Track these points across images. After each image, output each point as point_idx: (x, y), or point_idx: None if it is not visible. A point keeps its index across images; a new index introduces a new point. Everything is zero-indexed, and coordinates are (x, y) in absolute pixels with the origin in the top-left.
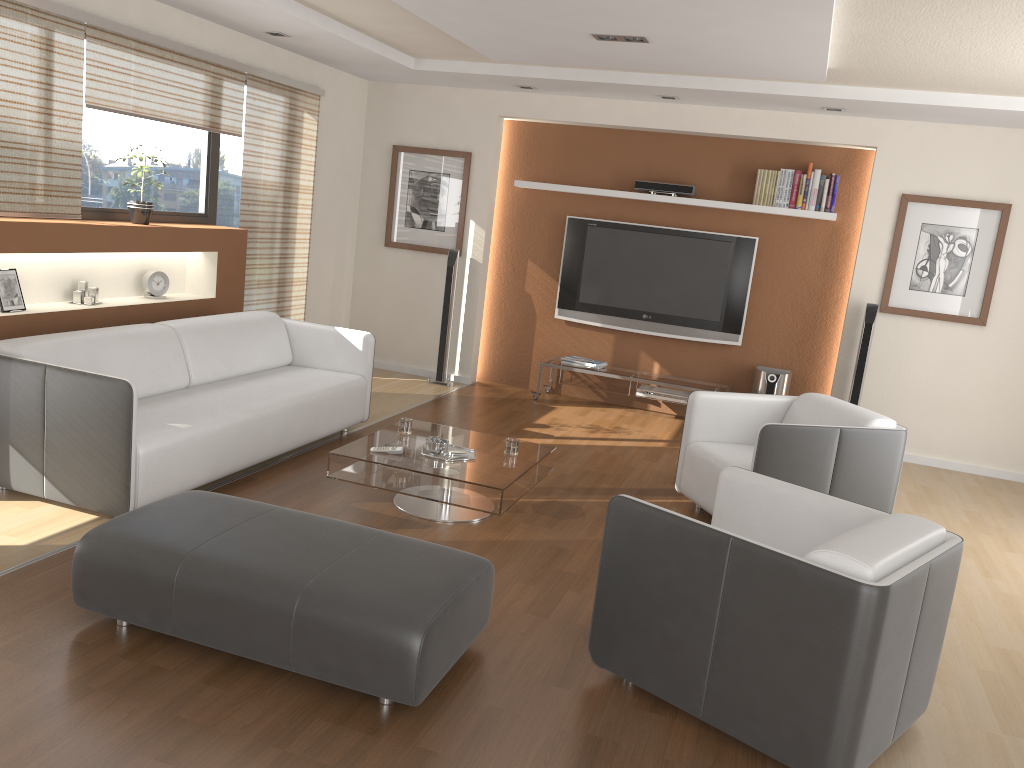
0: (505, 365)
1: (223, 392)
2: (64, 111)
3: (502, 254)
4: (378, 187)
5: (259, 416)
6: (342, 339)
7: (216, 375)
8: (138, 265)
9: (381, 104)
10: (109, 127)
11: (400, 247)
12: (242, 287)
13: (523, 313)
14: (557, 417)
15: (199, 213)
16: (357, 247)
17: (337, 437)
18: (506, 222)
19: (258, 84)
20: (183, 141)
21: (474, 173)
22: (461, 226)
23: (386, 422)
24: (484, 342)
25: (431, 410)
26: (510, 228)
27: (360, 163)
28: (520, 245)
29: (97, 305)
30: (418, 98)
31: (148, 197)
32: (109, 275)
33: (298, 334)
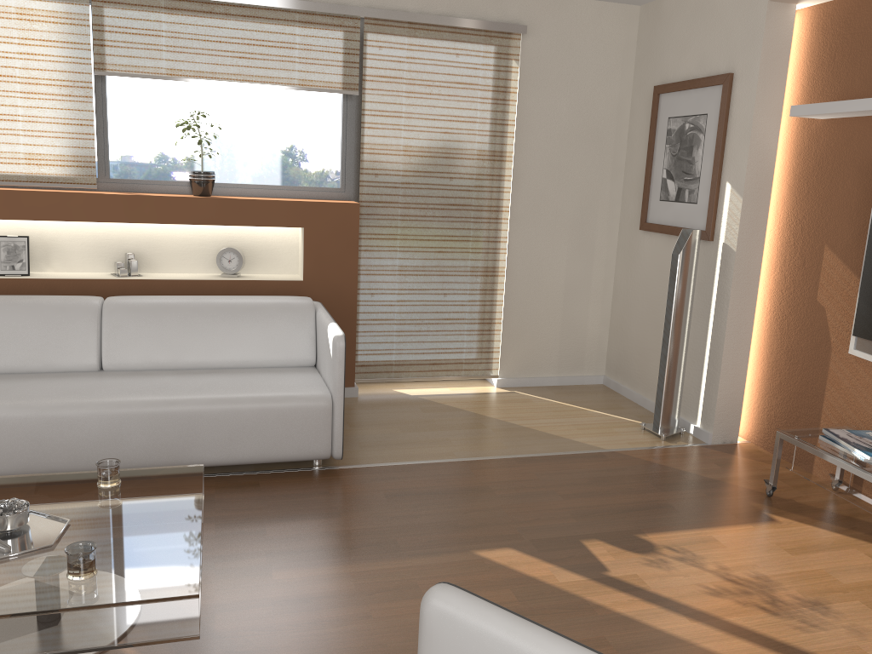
0: (782, 425)
1: (95, 381)
2: (66, 80)
3: (789, 237)
4: (640, 148)
5: (36, 415)
6: (327, 340)
7: (148, 362)
8: (221, 241)
9: (649, 33)
10: (189, 98)
11: (652, 230)
12: (353, 271)
13: (812, 340)
14: (721, 539)
15: (332, 187)
16: (620, 232)
17: (277, 470)
18: (798, 182)
19: (386, 29)
20: (306, 108)
21: (734, 106)
22: (712, 193)
23: (402, 468)
24: (759, 382)
25: (520, 468)
26: (802, 192)
27: (625, 119)
28: (815, 221)
29: (123, 277)
30: (682, 10)
31: (252, 170)
32: (178, 249)
33: (318, 329)
